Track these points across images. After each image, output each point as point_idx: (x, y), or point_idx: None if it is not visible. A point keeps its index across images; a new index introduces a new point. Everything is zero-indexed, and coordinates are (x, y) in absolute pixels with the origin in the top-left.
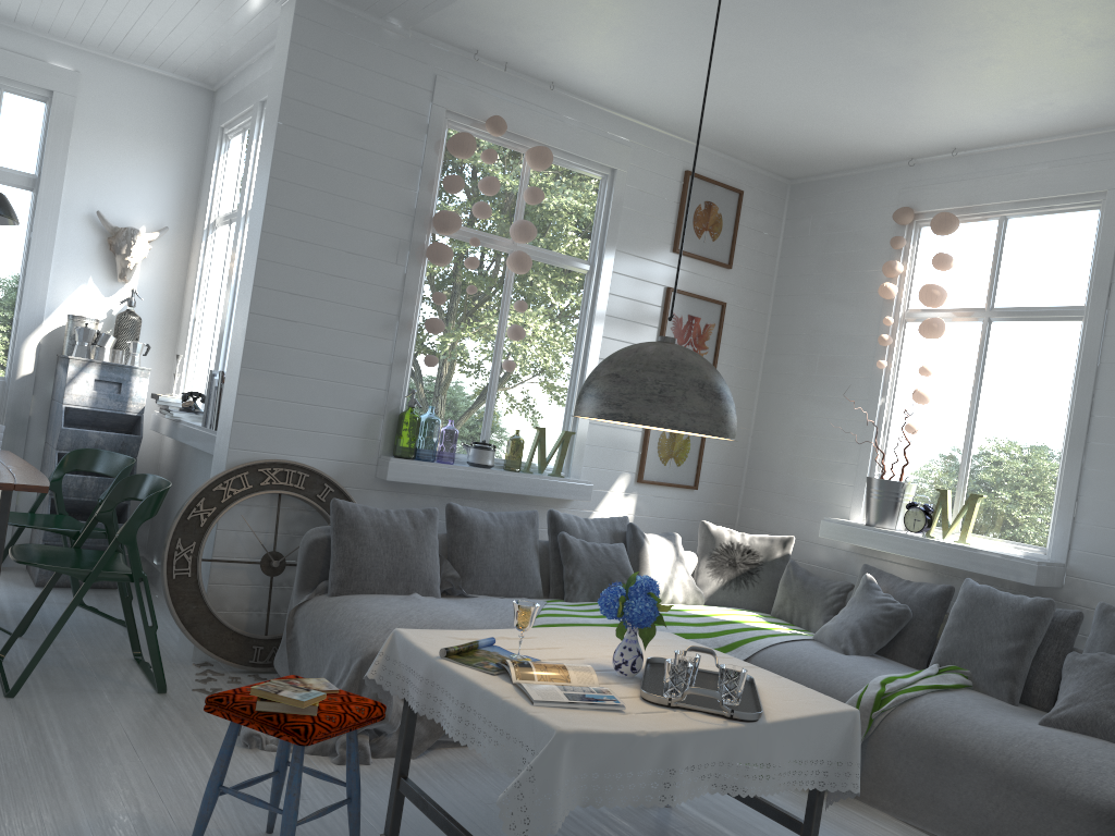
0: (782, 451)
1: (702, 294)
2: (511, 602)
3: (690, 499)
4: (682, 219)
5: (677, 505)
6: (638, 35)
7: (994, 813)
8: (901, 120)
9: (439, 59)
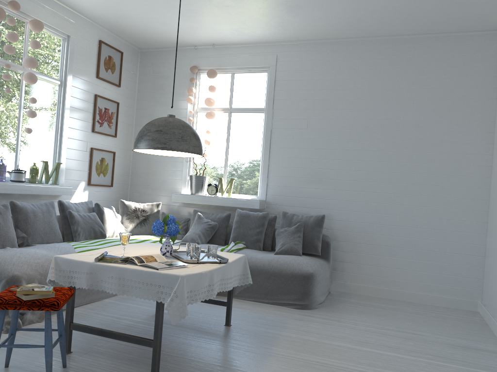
0: (147, 167)
1: (109, 98)
2: (55, 245)
3: (110, 191)
4: (100, 63)
5: (105, 194)
6: None
7: (270, 286)
8: (198, 30)
9: None
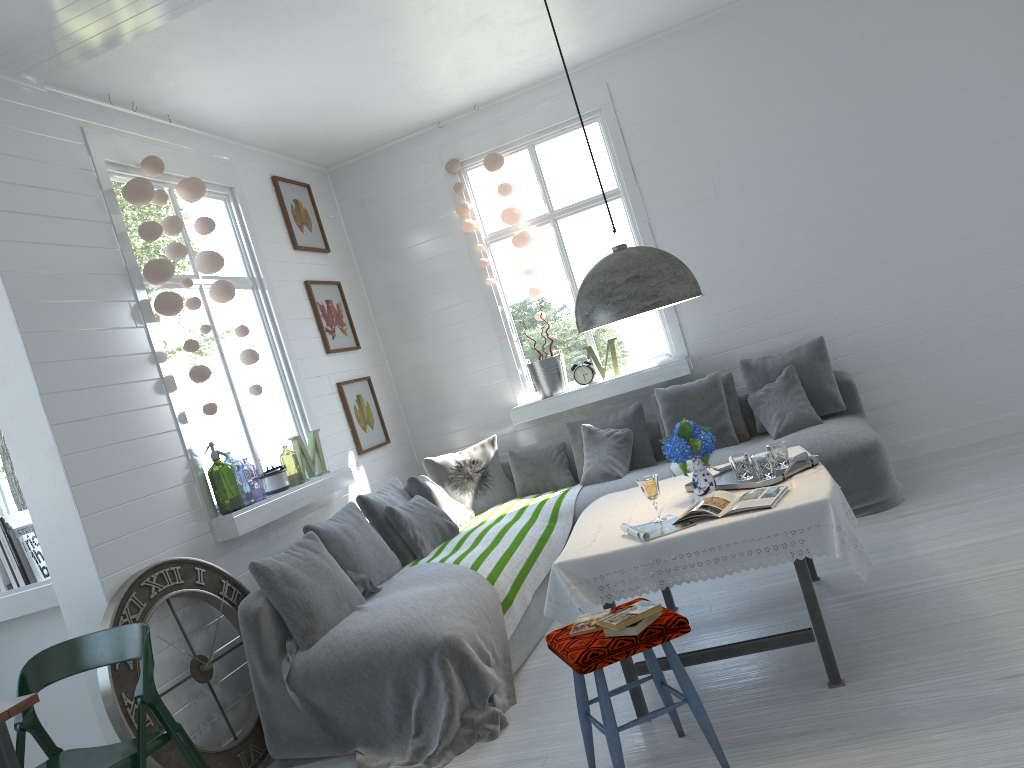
0: (431, 383)
1: (324, 279)
2: (414, 573)
3: (389, 452)
4: (289, 219)
5: (385, 462)
6: (295, 48)
7: None
8: (453, 88)
9: (76, 110)
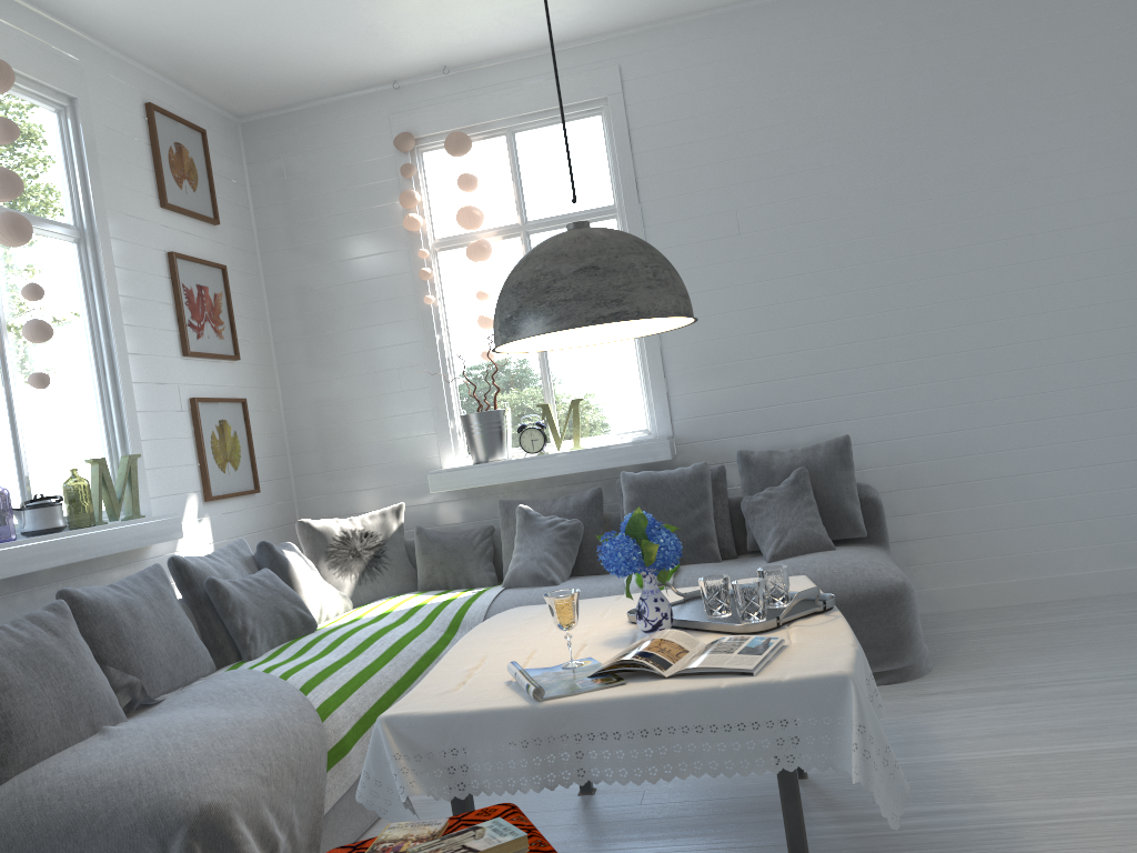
0: (332, 422)
1: (201, 258)
2: (219, 683)
3: (255, 505)
4: (161, 164)
5: (247, 517)
6: None
7: None
8: (414, 31)
9: None
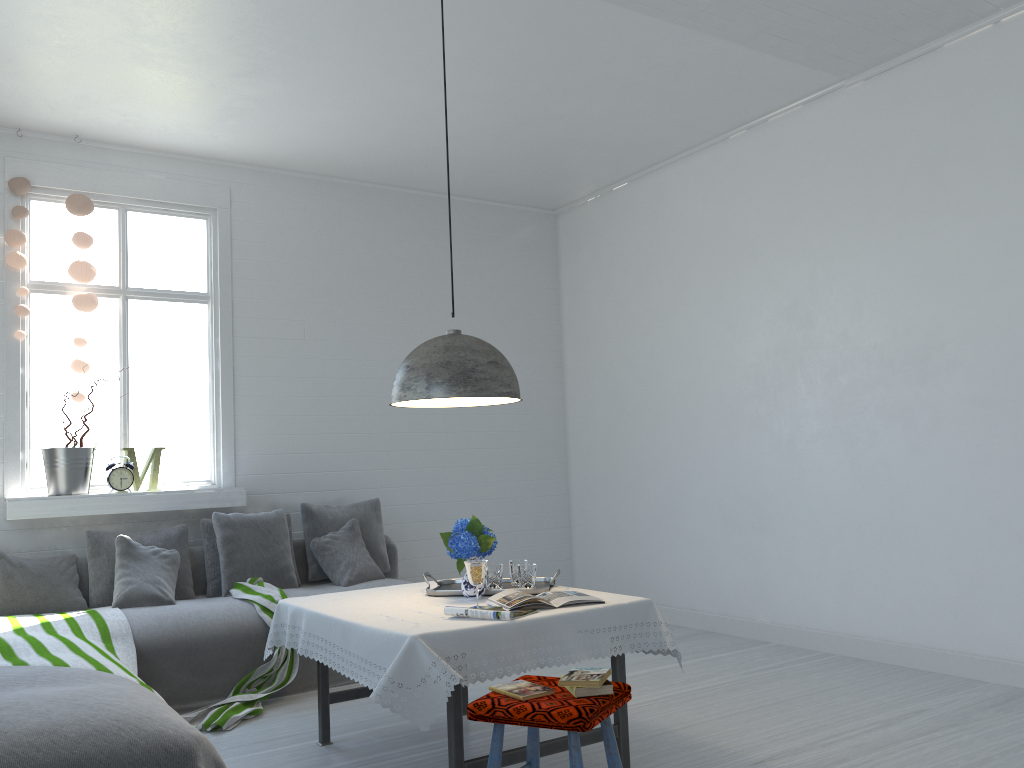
0: None
1: None
2: None
3: None
4: None
5: None
6: None
7: None
8: (92, 105)
9: None
